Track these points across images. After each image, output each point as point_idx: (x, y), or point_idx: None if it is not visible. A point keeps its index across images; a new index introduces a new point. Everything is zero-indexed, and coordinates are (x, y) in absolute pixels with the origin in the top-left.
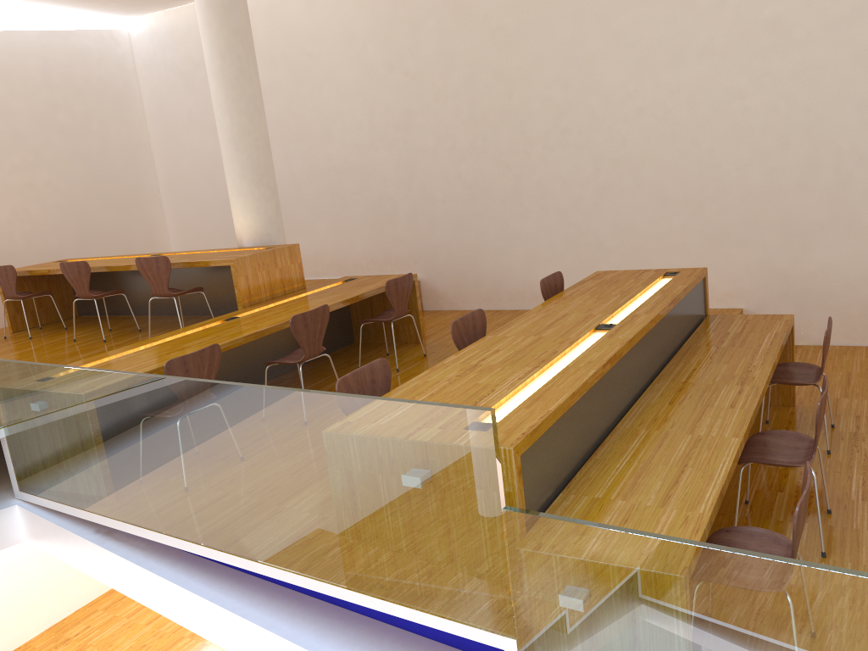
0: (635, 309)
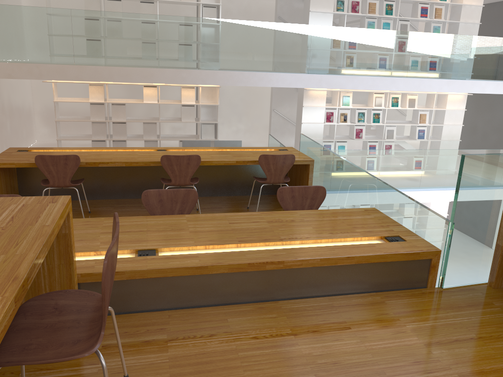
0: (130, 149)
